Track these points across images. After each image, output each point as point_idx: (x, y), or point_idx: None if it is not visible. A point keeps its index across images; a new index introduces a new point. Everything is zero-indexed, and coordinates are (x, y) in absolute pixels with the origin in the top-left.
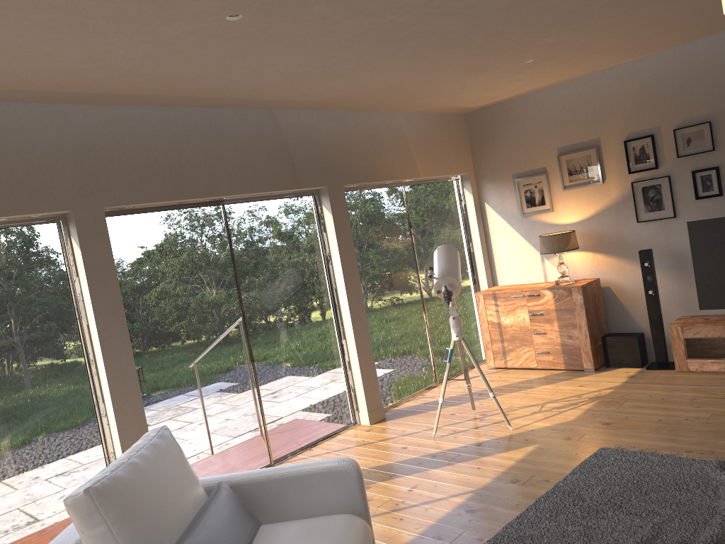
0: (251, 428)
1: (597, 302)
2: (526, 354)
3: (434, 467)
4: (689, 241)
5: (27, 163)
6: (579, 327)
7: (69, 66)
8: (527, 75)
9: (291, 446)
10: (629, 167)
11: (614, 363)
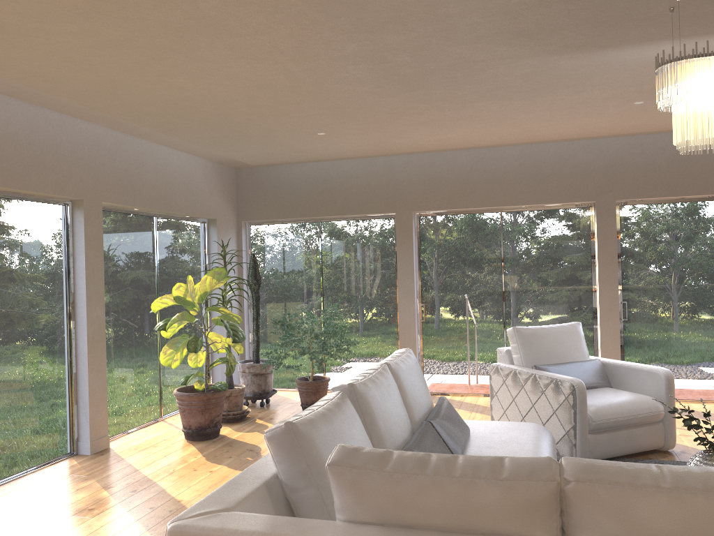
0: (709, 368)
1: None
2: None
3: None
4: None
5: (574, 174)
6: None
7: (575, 129)
8: None
9: None
10: None
11: None
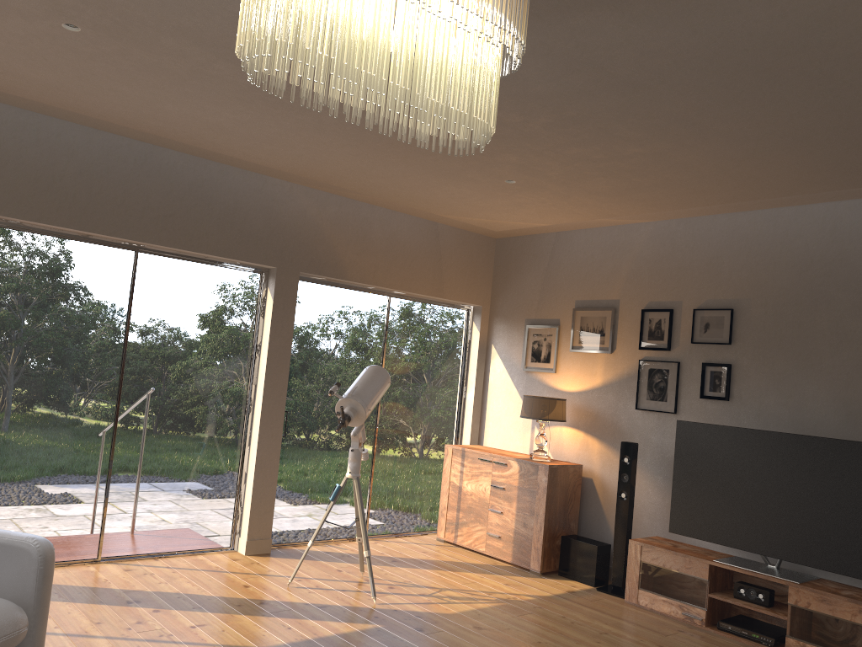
0: (85, 509)
1: (571, 492)
2: (478, 533)
3: (247, 613)
4: (675, 444)
5: None
6: (536, 515)
7: None
8: (527, 201)
9: (133, 548)
10: (640, 341)
11: (567, 572)
